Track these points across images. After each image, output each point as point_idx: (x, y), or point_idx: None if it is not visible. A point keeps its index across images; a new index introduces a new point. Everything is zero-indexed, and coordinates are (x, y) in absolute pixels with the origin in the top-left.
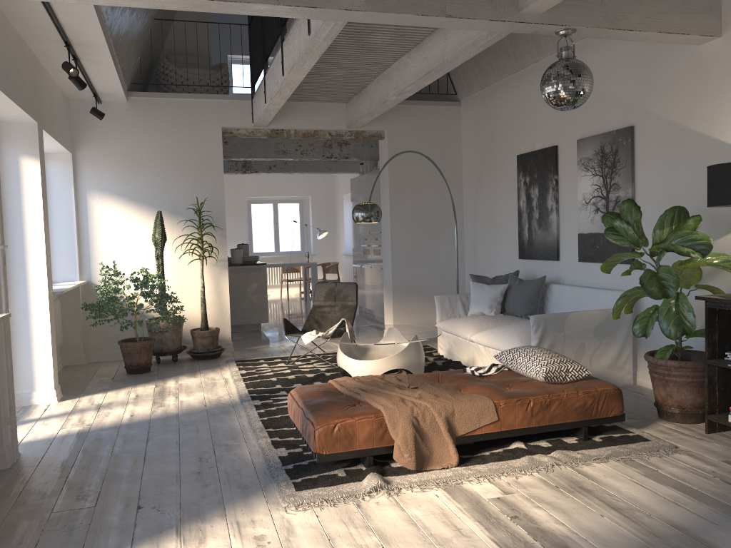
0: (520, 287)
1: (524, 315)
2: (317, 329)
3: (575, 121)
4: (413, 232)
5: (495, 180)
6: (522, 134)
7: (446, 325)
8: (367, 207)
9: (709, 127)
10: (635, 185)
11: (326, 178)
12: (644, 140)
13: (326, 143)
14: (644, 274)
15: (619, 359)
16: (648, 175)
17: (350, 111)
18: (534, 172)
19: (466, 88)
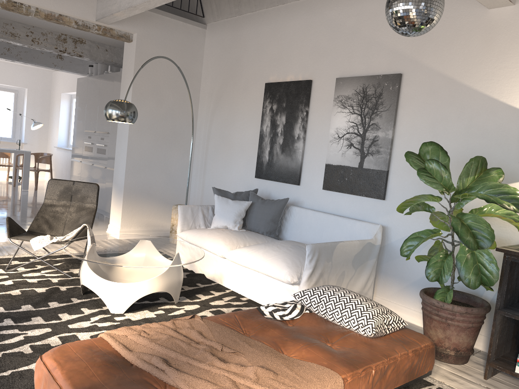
0: (263, 205)
1: (266, 232)
2: (47, 230)
3: (335, 61)
4: (150, 139)
5: (237, 102)
6: (273, 64)
7: (190, 236)
8: (124, 106)
9: (488, 86)
10: (396, 128)
11: (45, 74)
12: (411, 89)
13: (61, 37)
14: (455, 221)
15: (366, 286)
16: (412, 121)
17: (103, 3)
18: (283, 101)
19: (216, 13)
